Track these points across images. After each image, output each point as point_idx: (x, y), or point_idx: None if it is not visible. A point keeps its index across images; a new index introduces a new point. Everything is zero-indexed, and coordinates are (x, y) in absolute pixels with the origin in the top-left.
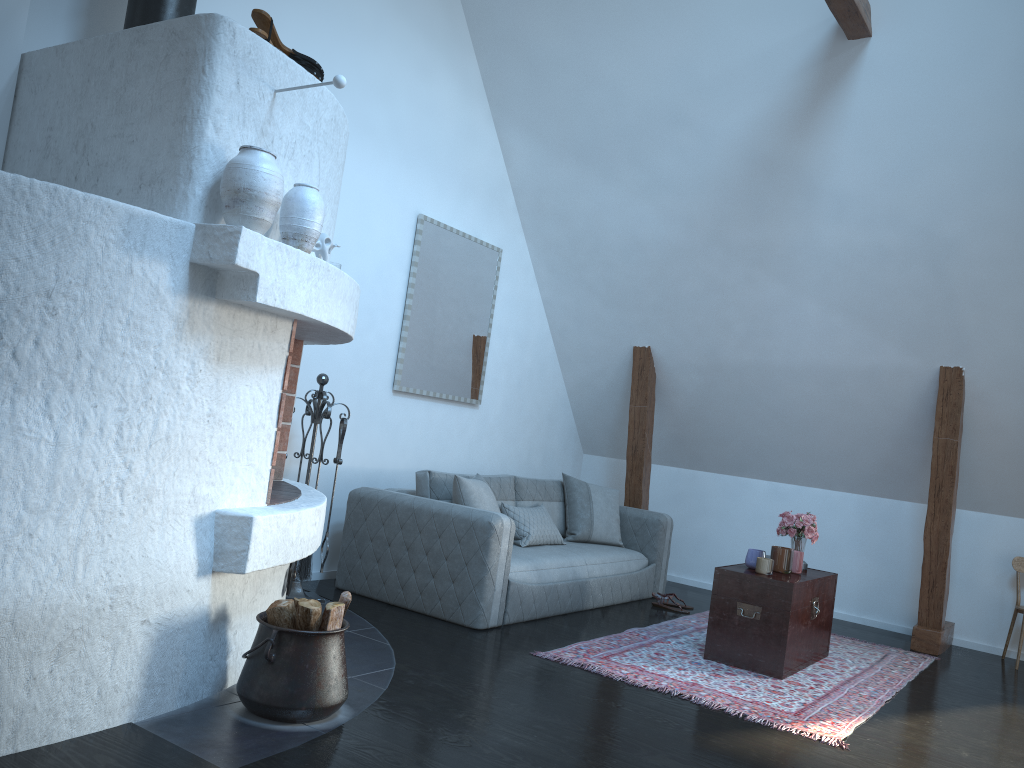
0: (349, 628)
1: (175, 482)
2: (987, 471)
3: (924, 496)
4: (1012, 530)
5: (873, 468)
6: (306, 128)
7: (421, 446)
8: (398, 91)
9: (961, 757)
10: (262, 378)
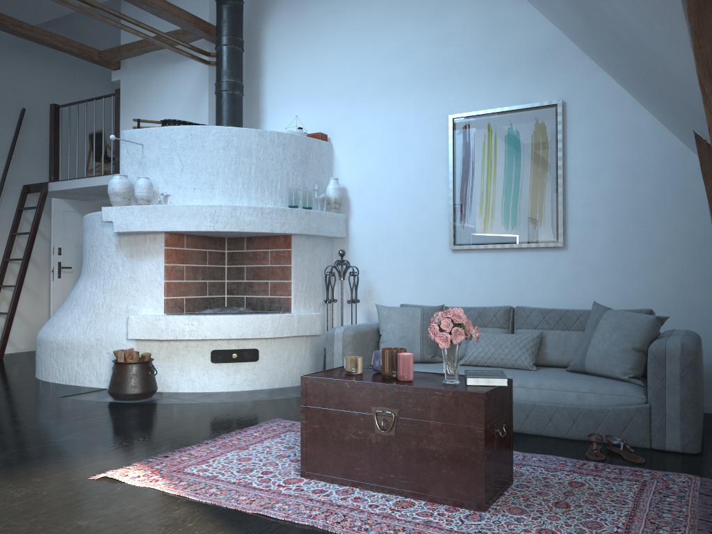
0: (286, 395)
1: (119, 303)
2: None
3: None
4: None
5: None
6: (164, 149)
7: (493, 290)
8: (414, 45)
9: (73, 519)
10: (153, 260)
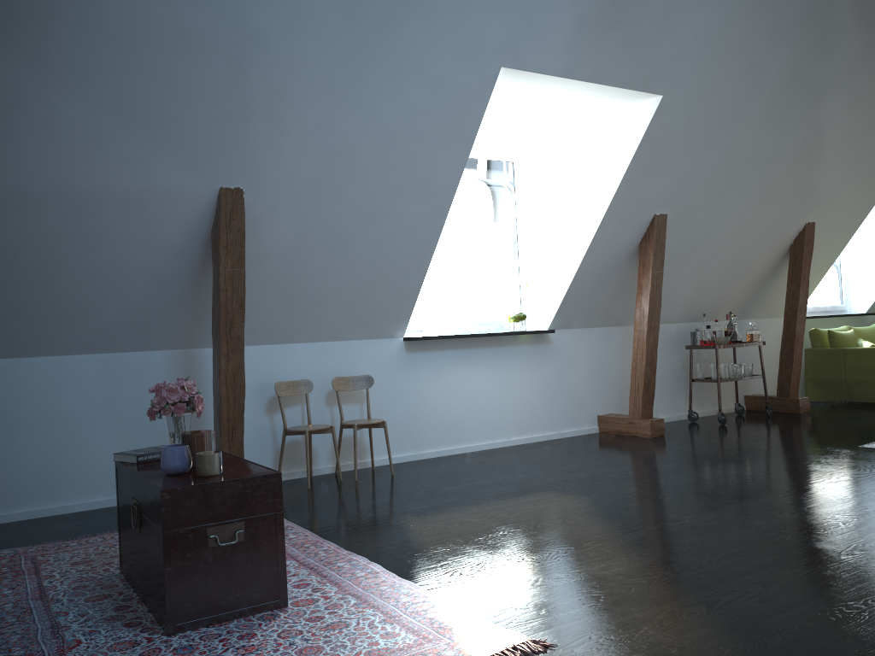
0: None
1: None
2: (245, 302)
3: (176, 341)
4: (260, 358)
5: (122, 318)
6: None
7: None
8: None
9: (562, 587)
10: None
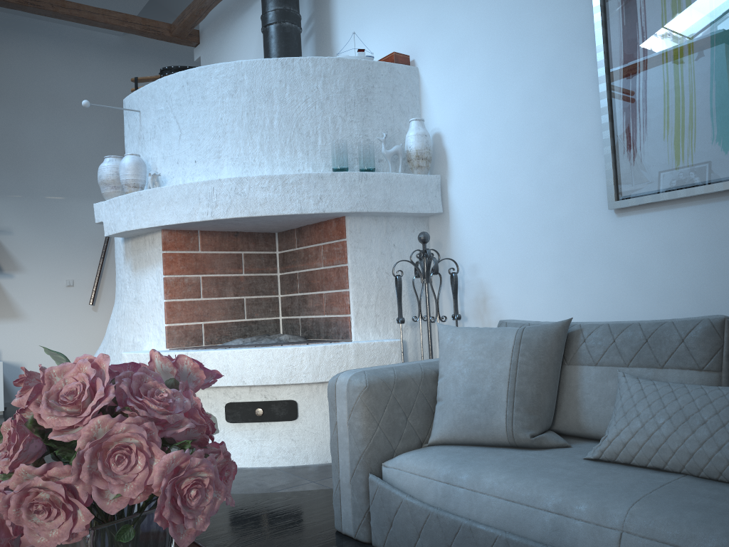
0: (323, 482)
1: (127, 335)
2: None
3: None
4: None
5: None
6: (160, 112)
7: (706, 282)
8: None
9: None
10: (153, 271)
